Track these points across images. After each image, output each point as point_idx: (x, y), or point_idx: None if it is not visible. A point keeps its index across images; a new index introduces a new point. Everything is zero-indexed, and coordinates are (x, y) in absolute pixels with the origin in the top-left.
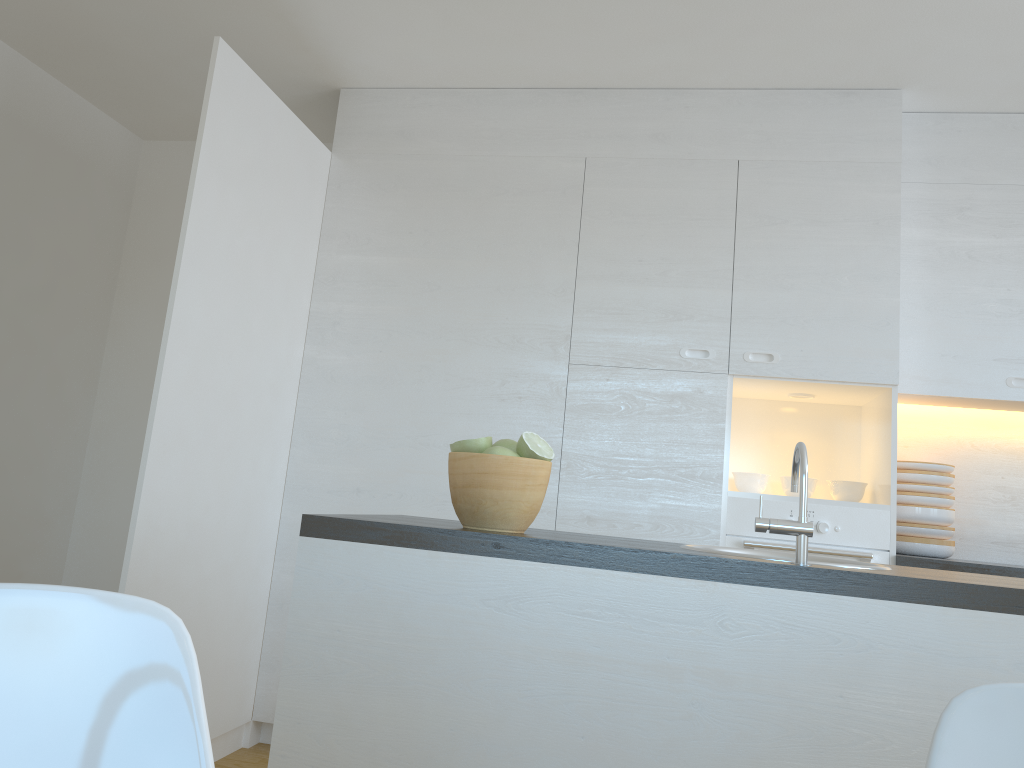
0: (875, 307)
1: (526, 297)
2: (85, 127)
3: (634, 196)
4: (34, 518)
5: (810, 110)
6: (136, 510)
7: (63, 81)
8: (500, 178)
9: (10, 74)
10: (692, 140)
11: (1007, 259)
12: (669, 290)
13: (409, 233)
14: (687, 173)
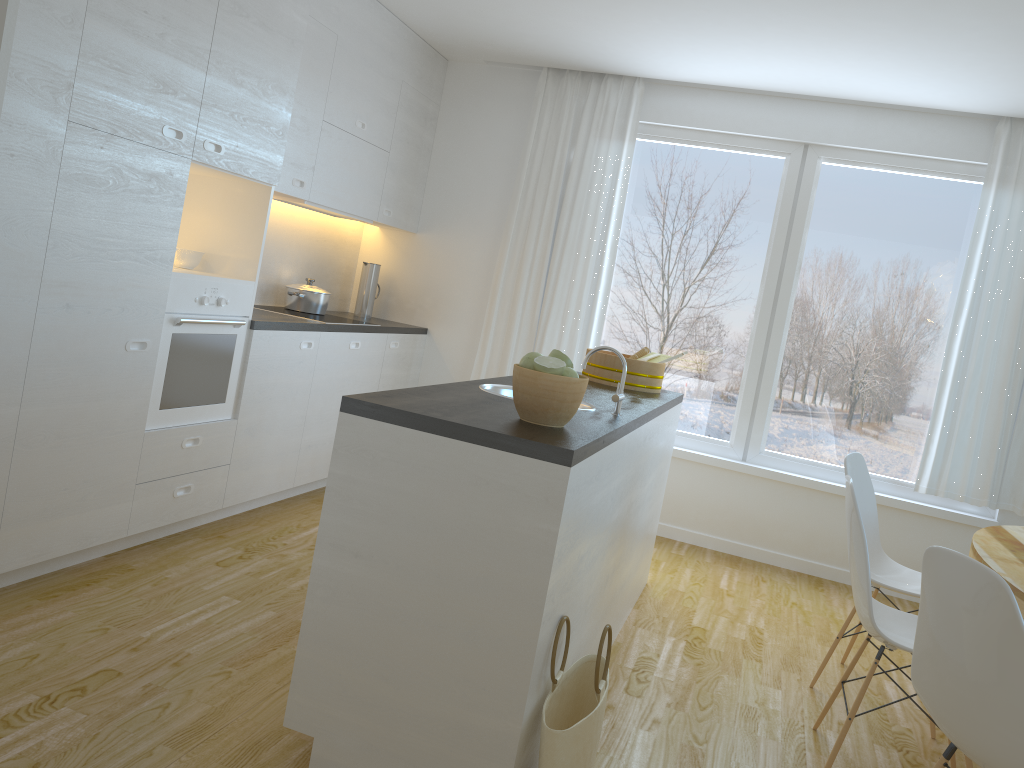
0: (279, 118)
1: (32, 16)
2: None
3: None
4: None
5: None
6: None
7: None
8: None
9: None
10: None
11: (310, 85)
12: (164, 57)
13: None
14: None
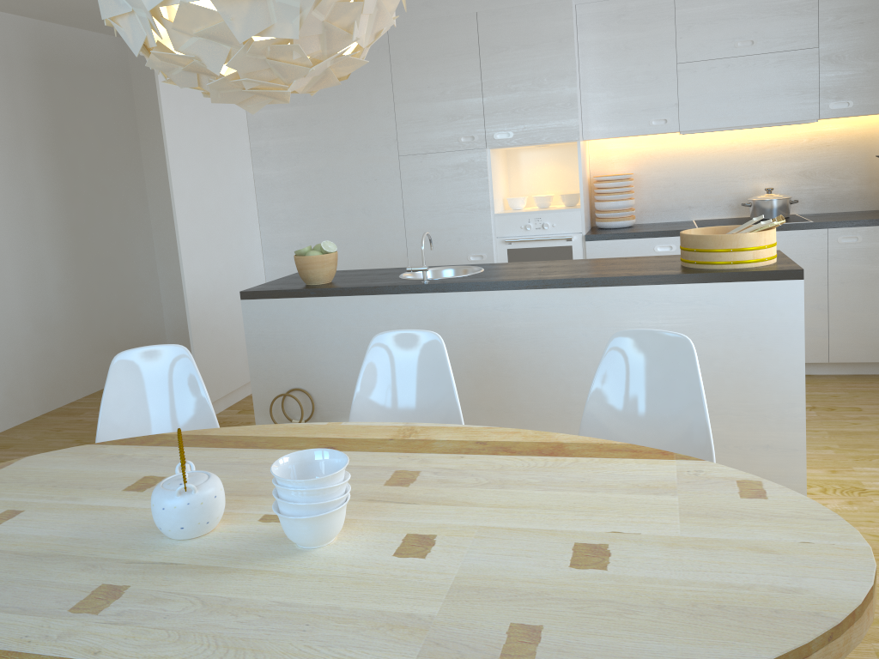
0: (563, 95)
1: (368, 120)
2: (89, 47)
3: (419, 46)
4: (137, 283)
5: None
6: (184, 284)
7: (68, 25)
8: None
9: (38, 36)
10: (447, 3)
11: (647, 45)
12: (447, 103)
13: None
14: (447, 26)
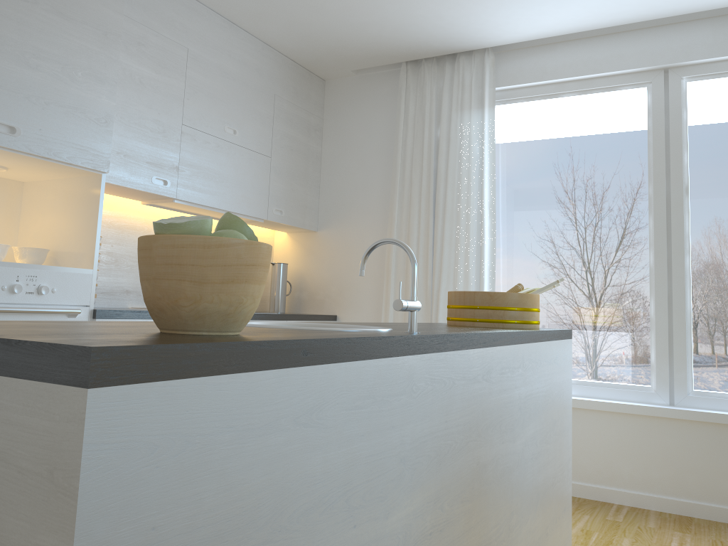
0: (99, 105)
1: None
2: None
3: None
4: None
5: None
6: None
7: None
8: None
9: None
10: None
11: (161, 91)
12: None
13: None
14: None
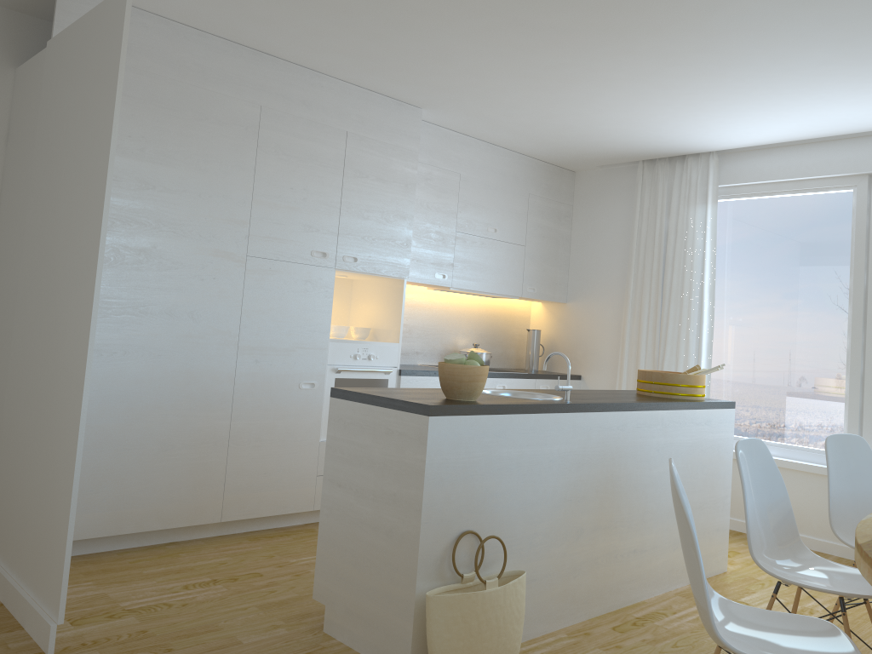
0: (402, 234)
1: (219, 204)
2: None
3: (290, 142)
4: None
5: (383, 109)
6: (86, 398)
7: None
8: (202, 106)
9: None
10: (324, 111)
11: (441, 210)
12: (307, 211)
13: (128, 136)
14: (320, 133)
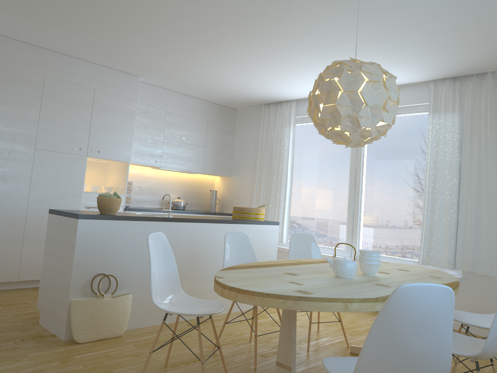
0: (127, 140)
1: (20, 123)
2: None
3: (61, 93)
4: None
5: (116, 77)
6: None
7: None
8: (10, 75)
9: None
10: (81, 78)
11: (154, 128)
12: (71, 127)
13: None
14: (79, 89)
